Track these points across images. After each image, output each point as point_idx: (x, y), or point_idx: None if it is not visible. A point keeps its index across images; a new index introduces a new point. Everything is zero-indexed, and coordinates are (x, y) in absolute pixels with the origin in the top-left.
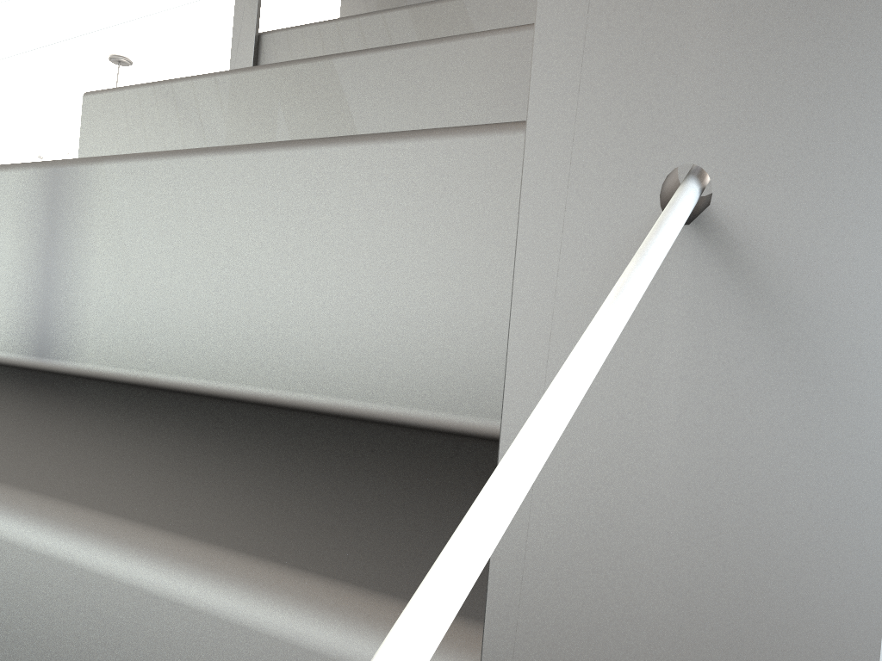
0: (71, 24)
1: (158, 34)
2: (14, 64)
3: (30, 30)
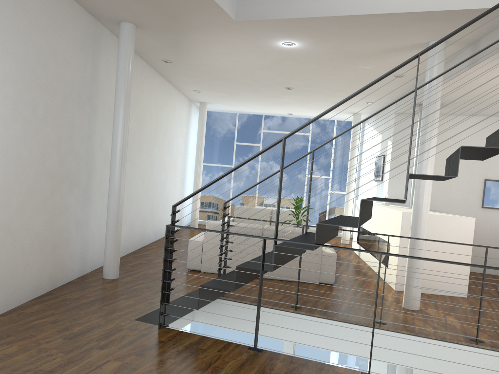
0: None
1: None
2: None
3: None
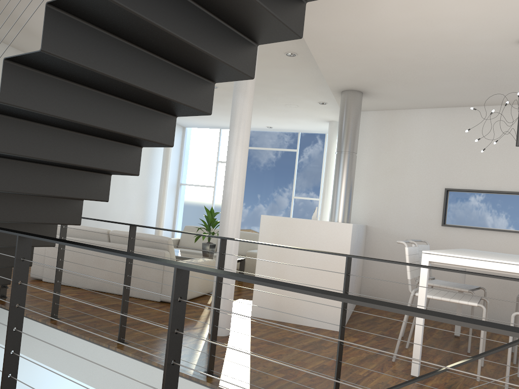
0: (479, 40)
1: (504, 22)
2: (515, 68)
3: (480, 51)
